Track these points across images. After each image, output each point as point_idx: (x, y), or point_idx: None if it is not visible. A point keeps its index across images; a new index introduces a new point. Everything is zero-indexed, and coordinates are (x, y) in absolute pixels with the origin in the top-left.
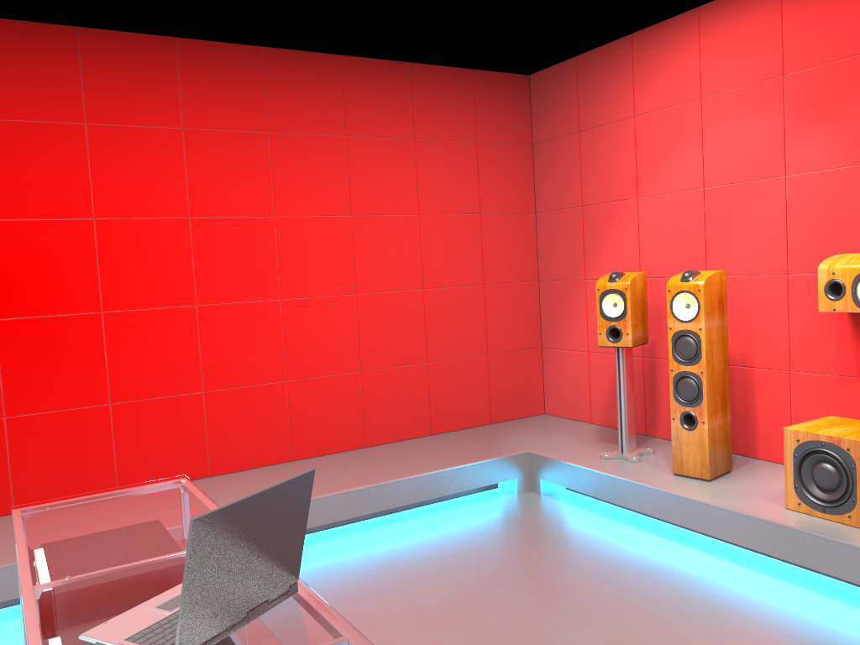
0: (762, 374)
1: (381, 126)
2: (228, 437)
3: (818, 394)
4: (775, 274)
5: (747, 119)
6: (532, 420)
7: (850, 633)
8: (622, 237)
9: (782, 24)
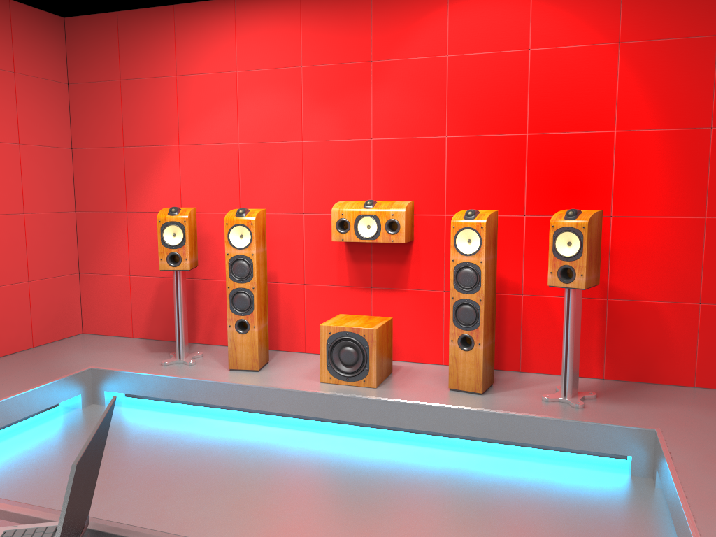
0: (284, 288)
1: None
2: None
3: (324, 299)
4: (294, 213)
5: (273, 94)
6: (74, 340)
7: (380, 457)
8: (164, 177)
9: (301, 28)
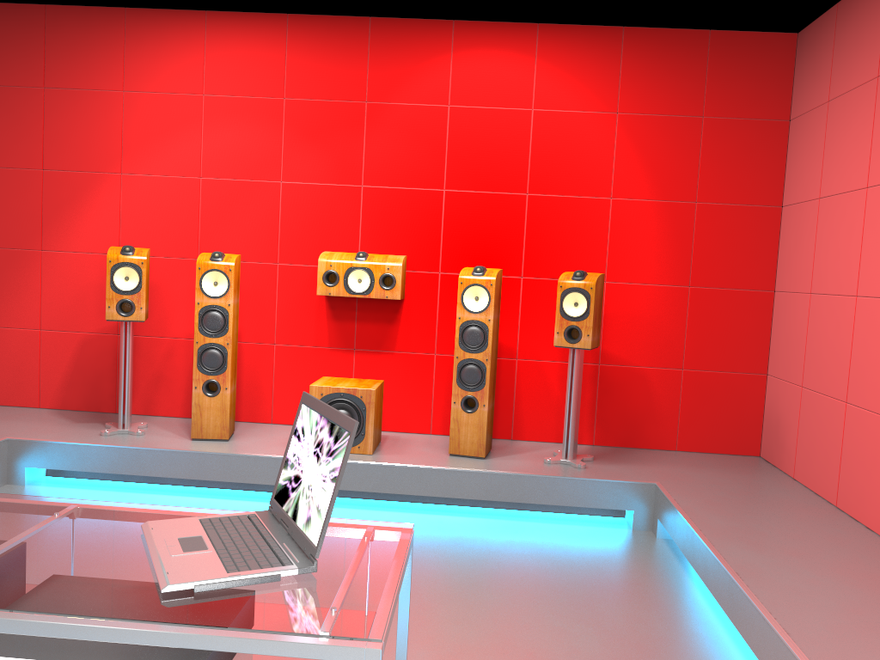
0: (249, 348)
1: None
2: None
3: (298, 362)
4: (266, 262)
5: (248, 126)
6: None
7: None
8: (99, 210)
9: (286, 56)
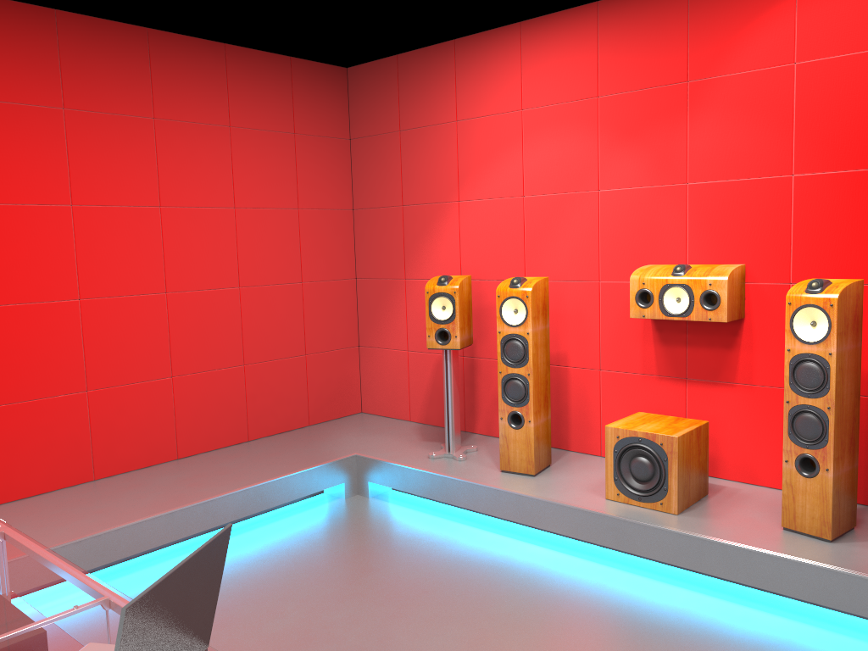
0: (575, 373)
1: (194, 110)
2: (16, 459)
3: (624, 391)
4: (588, 280)
5: (564, 134)
6: (350, 420)
7: (670, 610)
8: (443, 239)
9: (597, 49)
